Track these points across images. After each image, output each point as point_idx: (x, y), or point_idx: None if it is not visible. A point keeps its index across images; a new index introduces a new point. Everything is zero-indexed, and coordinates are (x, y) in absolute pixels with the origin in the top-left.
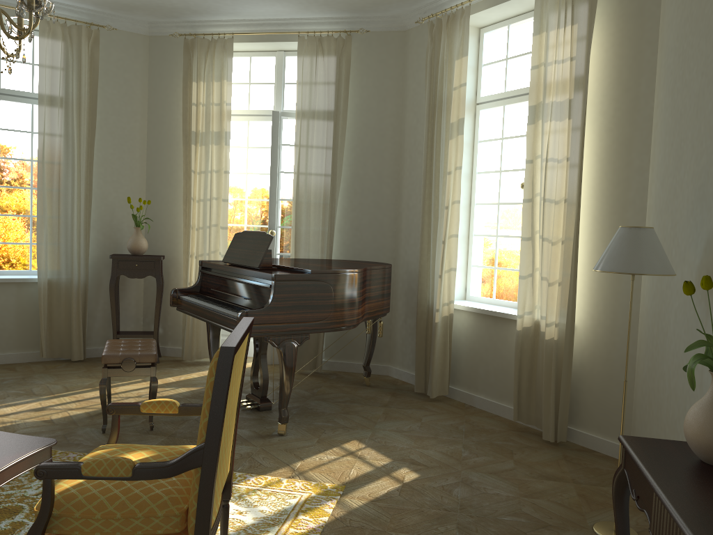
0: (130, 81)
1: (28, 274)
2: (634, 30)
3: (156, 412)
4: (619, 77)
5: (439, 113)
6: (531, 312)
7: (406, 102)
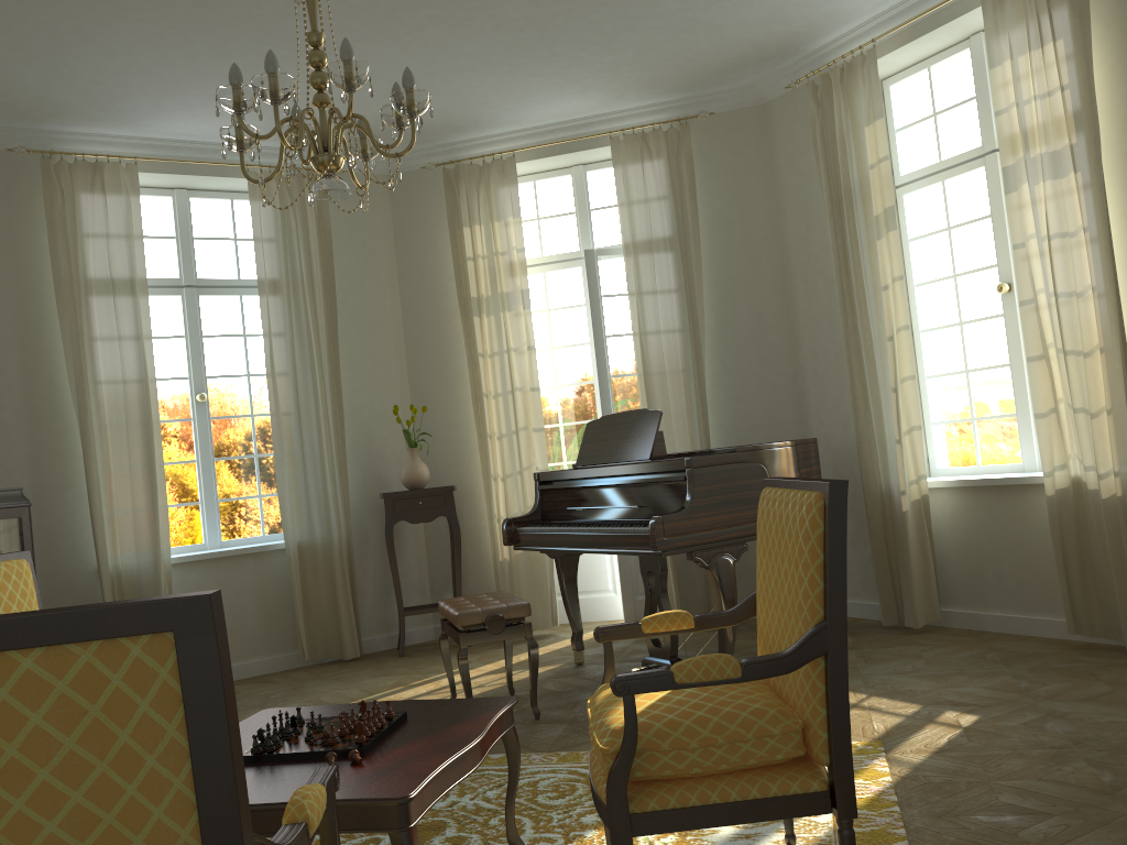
0: (370, 241)
1: (262, 541)
2: None
3: (664, 630)
4: None
5: (848, 207)
6: (1065, 465)
7: (783, 203)
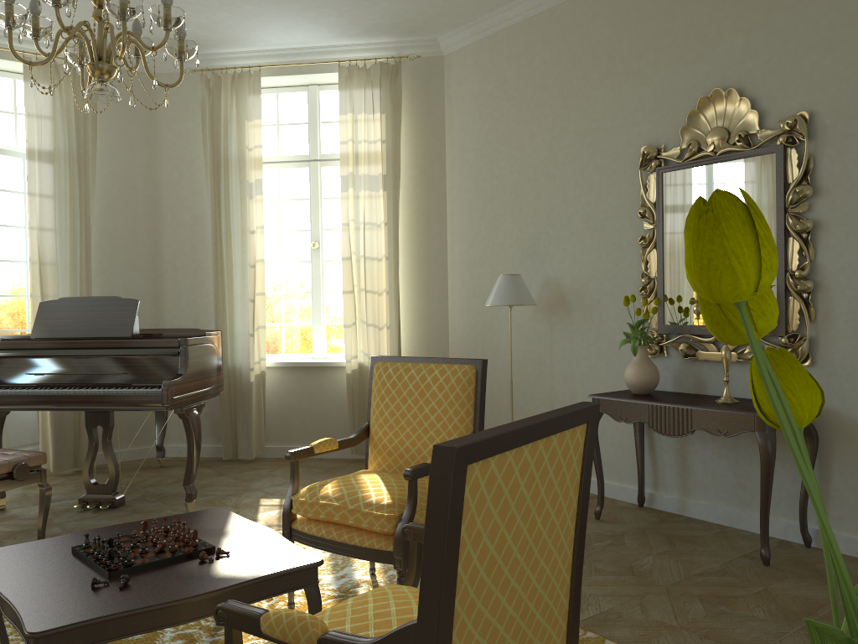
0: None
1: None
2: (425, 126)
3: (325, 450)
4: (415, 161)
5: (226, 170)
6: (357, 356)
7: (159, 152)
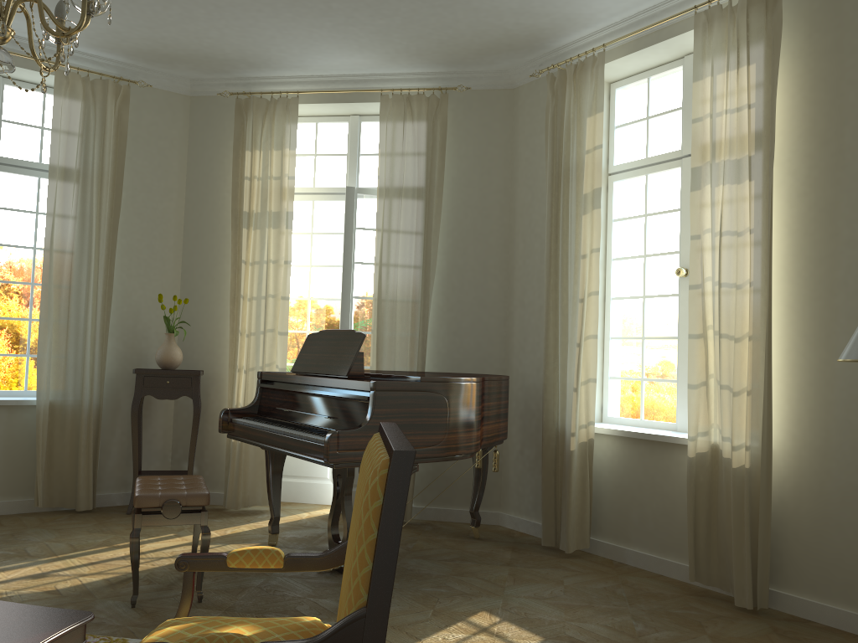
0: (165, 150)
1: (23, 395)
2: (830, 69)
3: (250, 567)
4: (813, 128)
5: (565, 183)
6: (707, 432)
7: (516, 174)
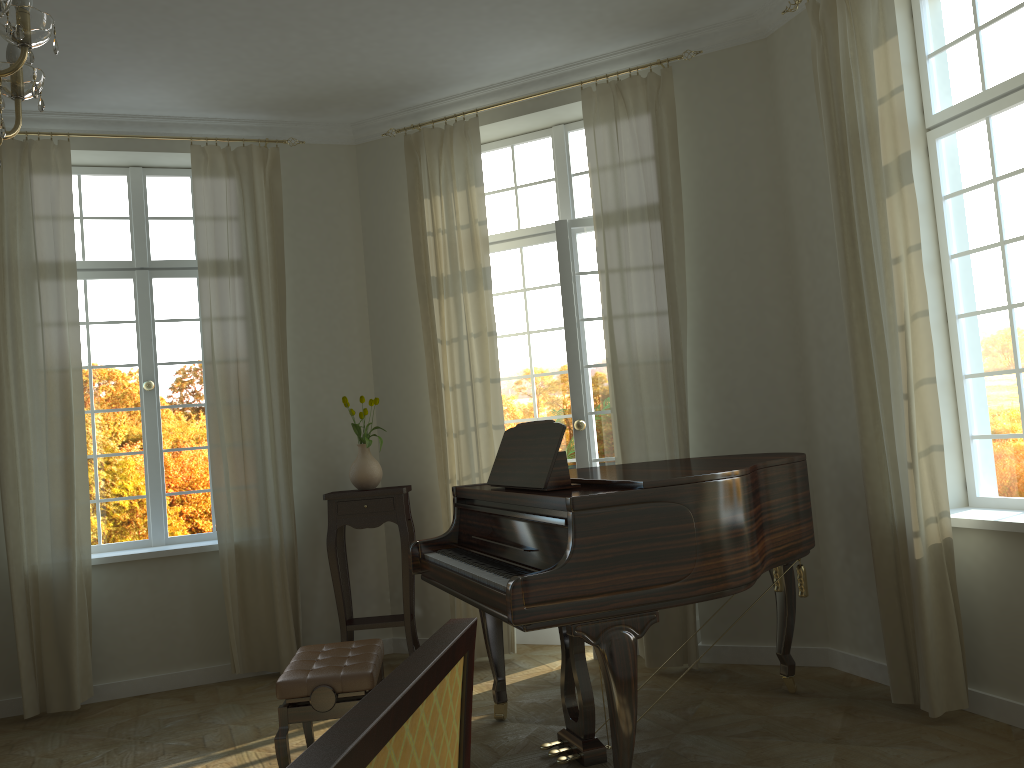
0: (333, 217)
1: (211, 538)
2: None
3: None
4: None
5: (854, 156)
6: None
7: (786, 158)
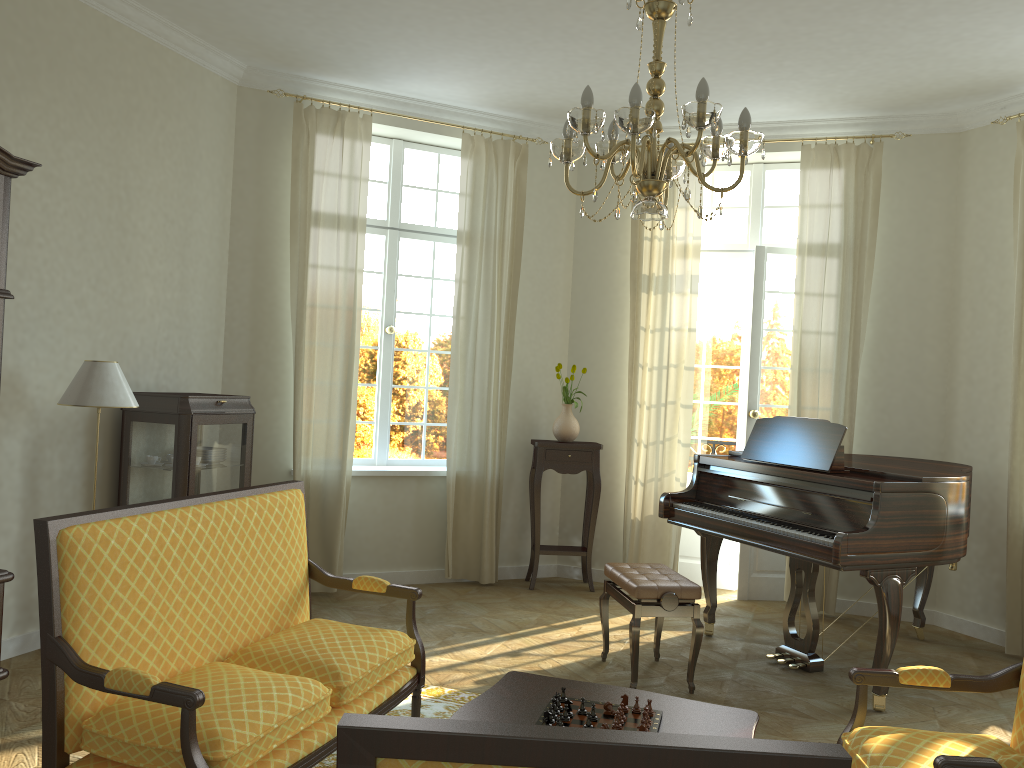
0: (555, 208)
1: (421, 464)
2: None
3: (920, 685)
4: None
5: None
6: None
7: (963, 231)
